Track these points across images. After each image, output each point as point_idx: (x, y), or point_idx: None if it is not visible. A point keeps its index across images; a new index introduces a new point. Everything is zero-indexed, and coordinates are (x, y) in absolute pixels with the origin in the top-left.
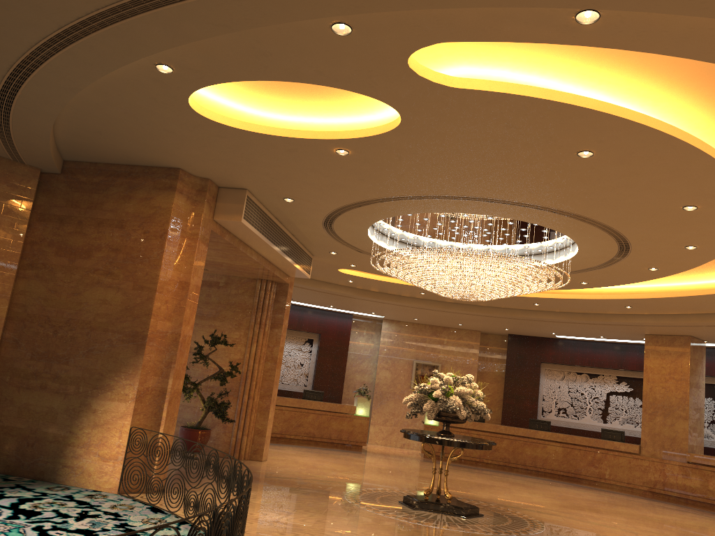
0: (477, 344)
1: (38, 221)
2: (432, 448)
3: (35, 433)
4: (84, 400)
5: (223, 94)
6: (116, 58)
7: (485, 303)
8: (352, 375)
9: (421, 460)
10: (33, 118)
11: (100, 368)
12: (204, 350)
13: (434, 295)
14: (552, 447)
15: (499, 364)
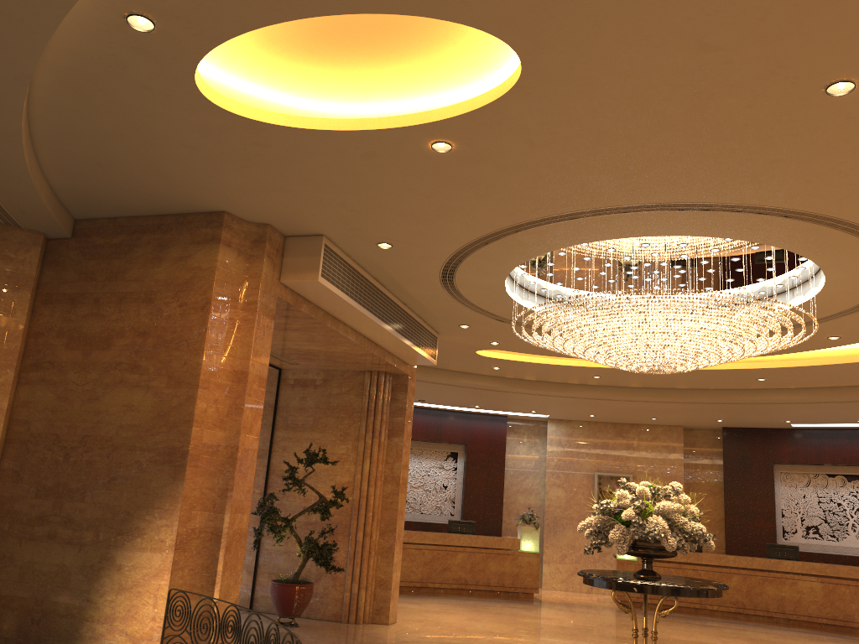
0: (680, 444)
1: (44, 305)
2: (629, 598)
3: (41, 603)
4: (106, 553)
5: (258, 79)
6: (50, 0)
7: (686, 385)
8: (513, 496)
9: (617, 611)
10: None
11: (126, 504)
12: (301, 473)
13: (613, 378)
14: (806, 584)
15: (714, 470)
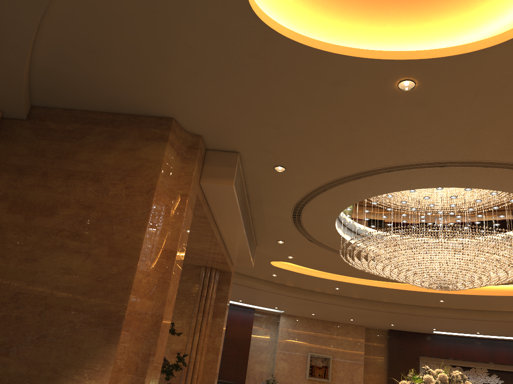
0: (362, 338)
1: None
2: None
3: None
4: None
5: (270, 0)
6: None
7: (390, 300)
8: (252, 365)
9: None
10: (15, 1)
11: (53, 362)
12: None
13: (347, 290)
14: None
15: (381, 357)
